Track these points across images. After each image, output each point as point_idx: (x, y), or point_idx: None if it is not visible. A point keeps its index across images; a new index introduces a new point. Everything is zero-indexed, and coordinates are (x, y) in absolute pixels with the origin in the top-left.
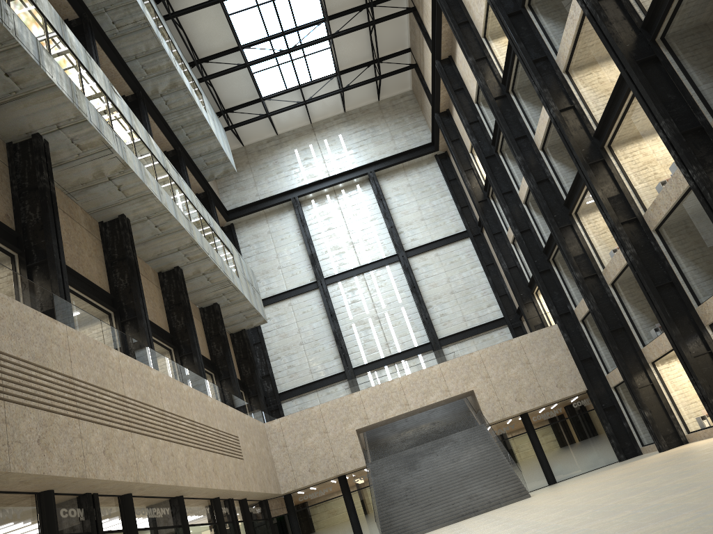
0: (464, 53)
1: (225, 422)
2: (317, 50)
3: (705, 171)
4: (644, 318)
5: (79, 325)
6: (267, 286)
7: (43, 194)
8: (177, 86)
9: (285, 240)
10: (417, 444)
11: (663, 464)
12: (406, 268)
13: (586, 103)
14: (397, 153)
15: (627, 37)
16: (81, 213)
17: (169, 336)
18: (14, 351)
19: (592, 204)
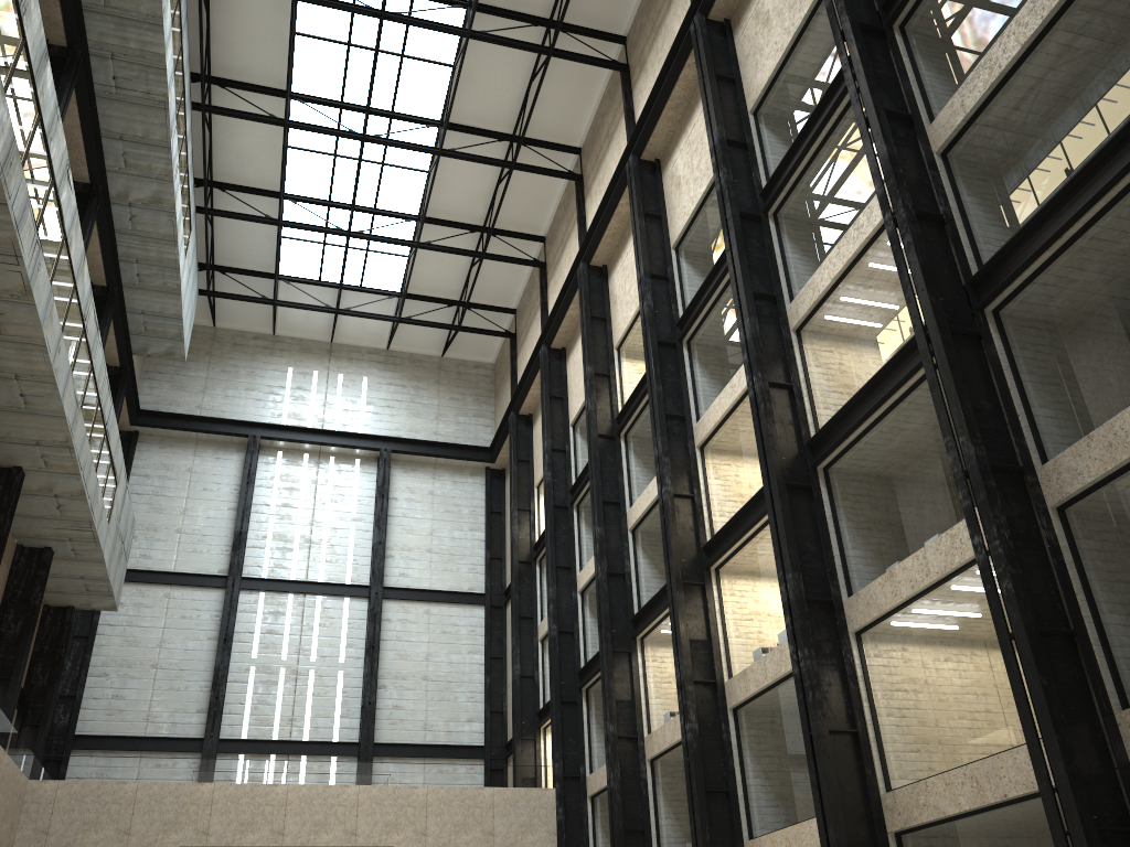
0: (584, 357)
1: None
2: (388, 251)
3: (817, 661)
4: (675, 829)
5: None
6: (143, 552)
7: None
8: (161, 204)
9: (209, 493)
10: None
11: None
12: (375, 613)
13: (710, 500)
14: (435, 440)
15: (786, 448)
16: None
17: None
18: None
19: (668, 637)
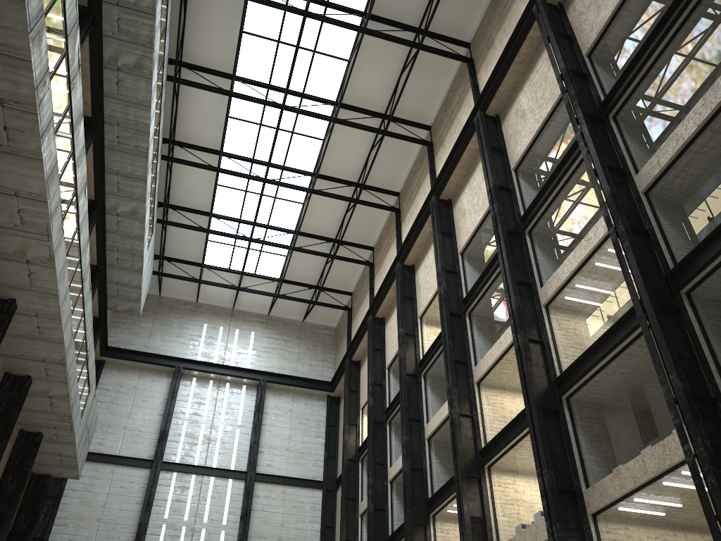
0: (398, 322)
1: None
2: (274, 252)
3: (566, 533)
4: None
5: None
6: (99, 440)
7: None
8: (136, 215)
9: (146, 403)
10: None
11: None
12: (249, 490)
13: (484, 419)
14: (295, 375)
15: (541, 383)
16: None
17: None
18: None
19: (452, 515)
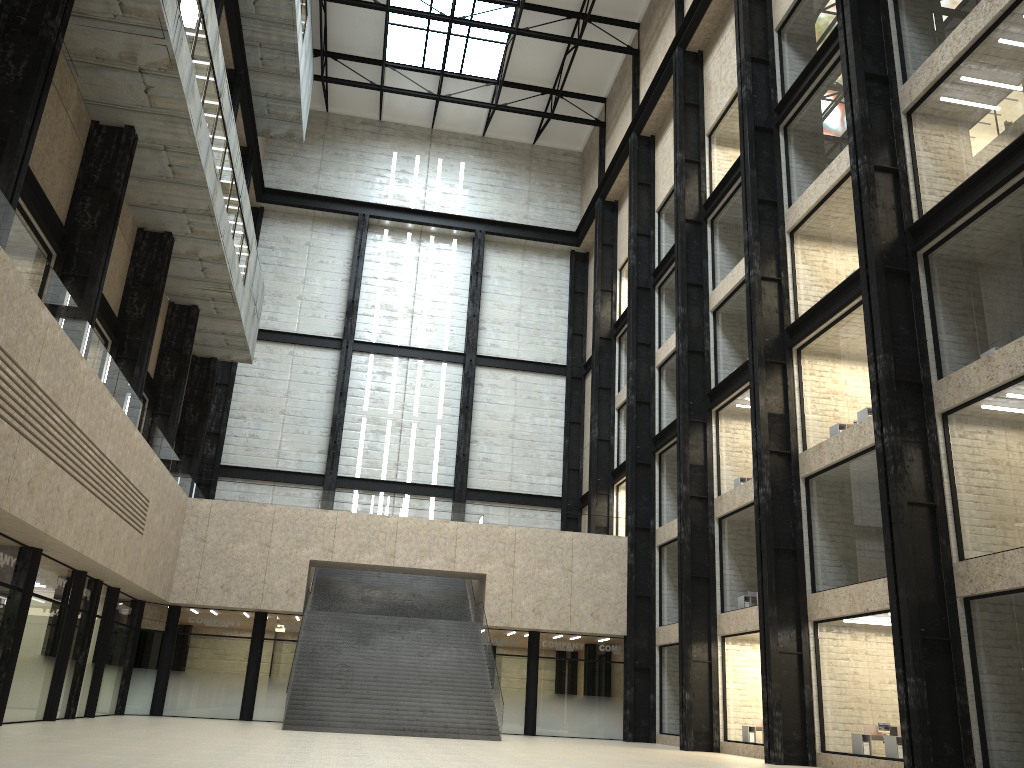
0: (676, 143)
1: (142, 474)
2: (487, 38)
3: (901, 438)
4: (738, 578)
5: (18, 256)
6: (271, 315)
7: (42, 47)
8: None
9: (325, 266)
10: (380, 613)
11: (690, 767)
12: (469, 377)
13: (796, 284)
14: (525, 223)
15: (887, 233)
16: (75, 97)
17: (115, 322)
18: None
19: (743, 411)
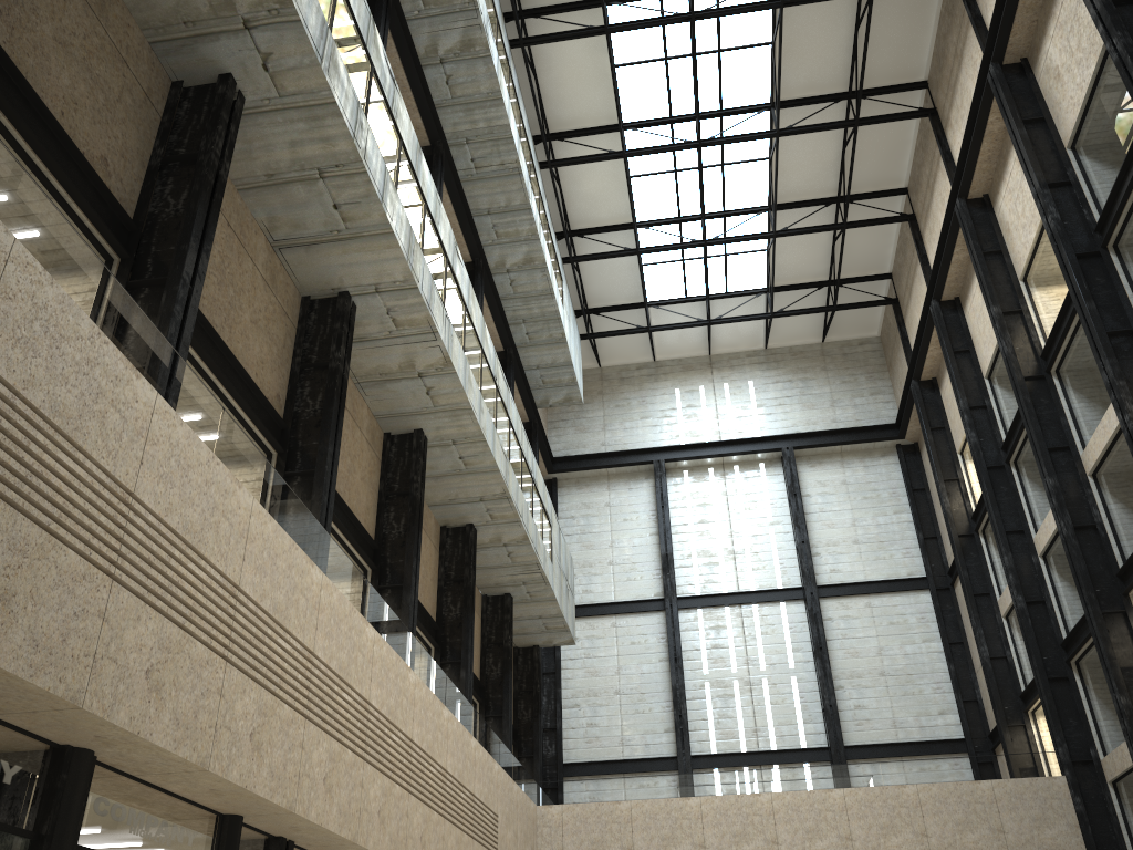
0: (986, 298)
1: (485, 786)
2: (746, 249)
3: None
4: None
5: (338, 578)
6: (584, 587)
7: (333, 377)
8: (533, 262)
9: (630, 523)
10: None
11: None
12: (814, 613)
13: None
14: (835, 428)
15: None
16: (366, 415)
17: (434, 626)
18: (255, 592)
19: None
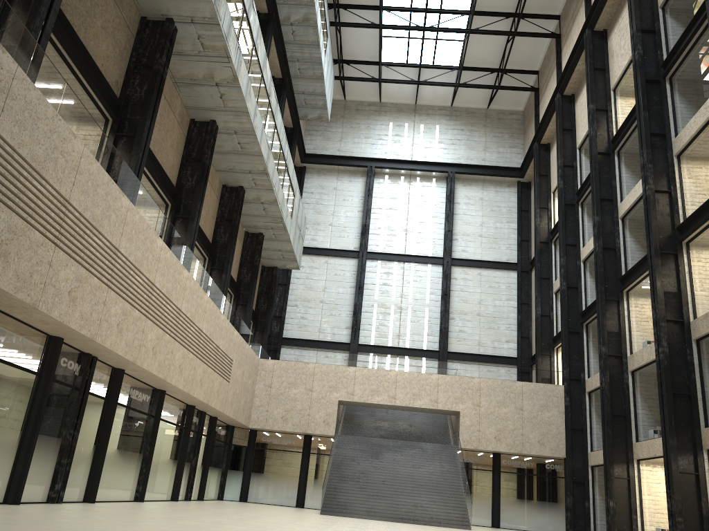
0: (588, 98)
1: (227, 343)
2: (450, 38)
3: None
4: (648, 416)
5: (141, 206)
6: (312, 237)
7: (155, 75)
8: (308, 21)
9: (346, 202)
10: (387, 437)
11: None
12: (446, 274)
13: (684, 194)
14: (483, 164)
15: None
16: (179, 105)
17: (209, 245)
18: (80, 206)
19: (647, 291)
